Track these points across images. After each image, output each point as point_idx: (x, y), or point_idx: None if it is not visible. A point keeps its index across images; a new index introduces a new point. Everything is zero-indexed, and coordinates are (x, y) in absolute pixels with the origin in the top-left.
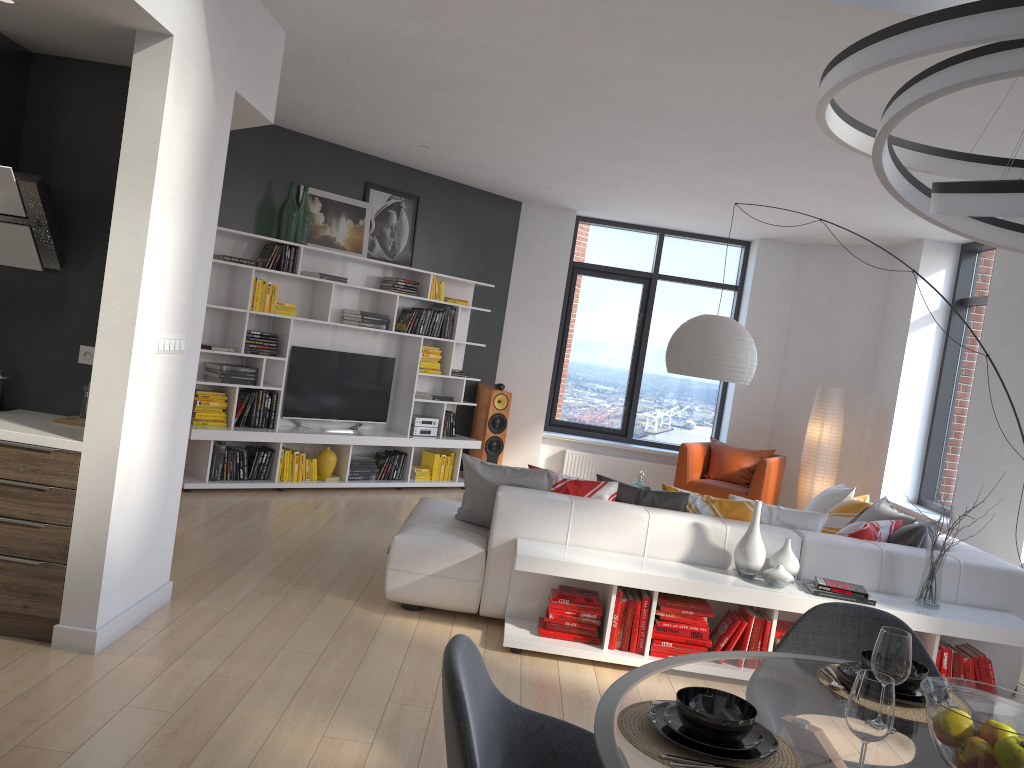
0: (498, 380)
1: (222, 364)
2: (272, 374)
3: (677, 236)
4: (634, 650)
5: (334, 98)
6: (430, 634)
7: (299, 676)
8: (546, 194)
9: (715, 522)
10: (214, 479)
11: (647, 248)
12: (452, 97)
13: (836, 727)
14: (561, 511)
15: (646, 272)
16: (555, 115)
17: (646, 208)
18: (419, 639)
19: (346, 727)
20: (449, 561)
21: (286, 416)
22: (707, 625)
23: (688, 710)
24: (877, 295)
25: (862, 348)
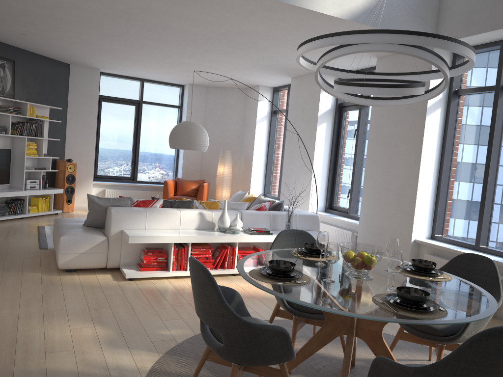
0: (66, 157)
1: None
2: None
3: (150, 82)
4: (183, 269)
5: None
6: (88, 280)
7: (39, 308)
8: (86, 61)
9: (207, 211)
10: None
11: (136, 88)
12: (53, 12)
13: (309, 266)
14: (142, 215)
15: (137, 100)
16: (108, 25)
17: (138, 69)
18: (84, 283)
19: (78, 323)
20: (90, 245)
21: None
22: (211, 253)
23: (276, 266)
24: (241, 109)
25: (236, 132)
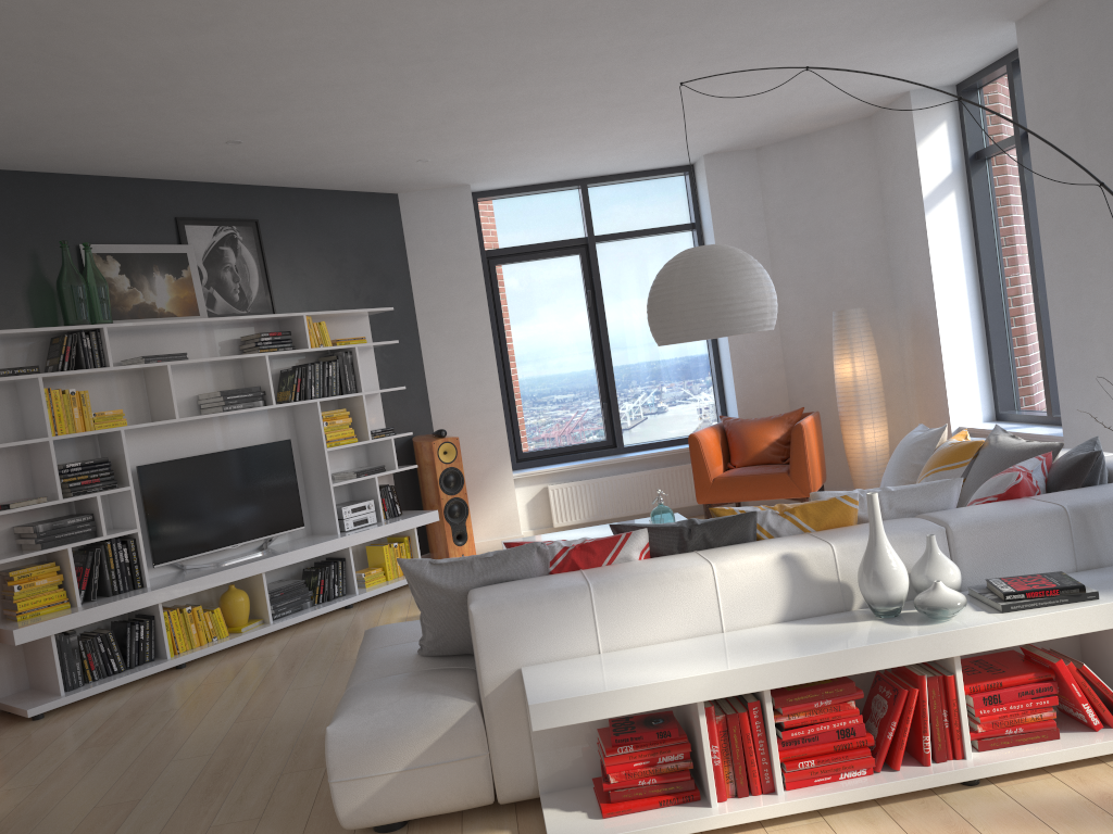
0: (437, 426)
1: (38, 523)
2: (120, 513)
3: (603, 183)
4: (759, 790)
5: (62, 94)
6: None
7: None
8: (424, 171)
9: (812, 544)
10: (74, 687)
11: (571, 208)
12: (228, 35)
13: None
14: (576, 604)
15: (579, 238)
16: (389, 23)
17: (556, 153)
18: None
19: None
20: (425, 739)
21: (159, 563)
22: (858, 713)
23: None
24: (868, 181)
25: (869, 252)
